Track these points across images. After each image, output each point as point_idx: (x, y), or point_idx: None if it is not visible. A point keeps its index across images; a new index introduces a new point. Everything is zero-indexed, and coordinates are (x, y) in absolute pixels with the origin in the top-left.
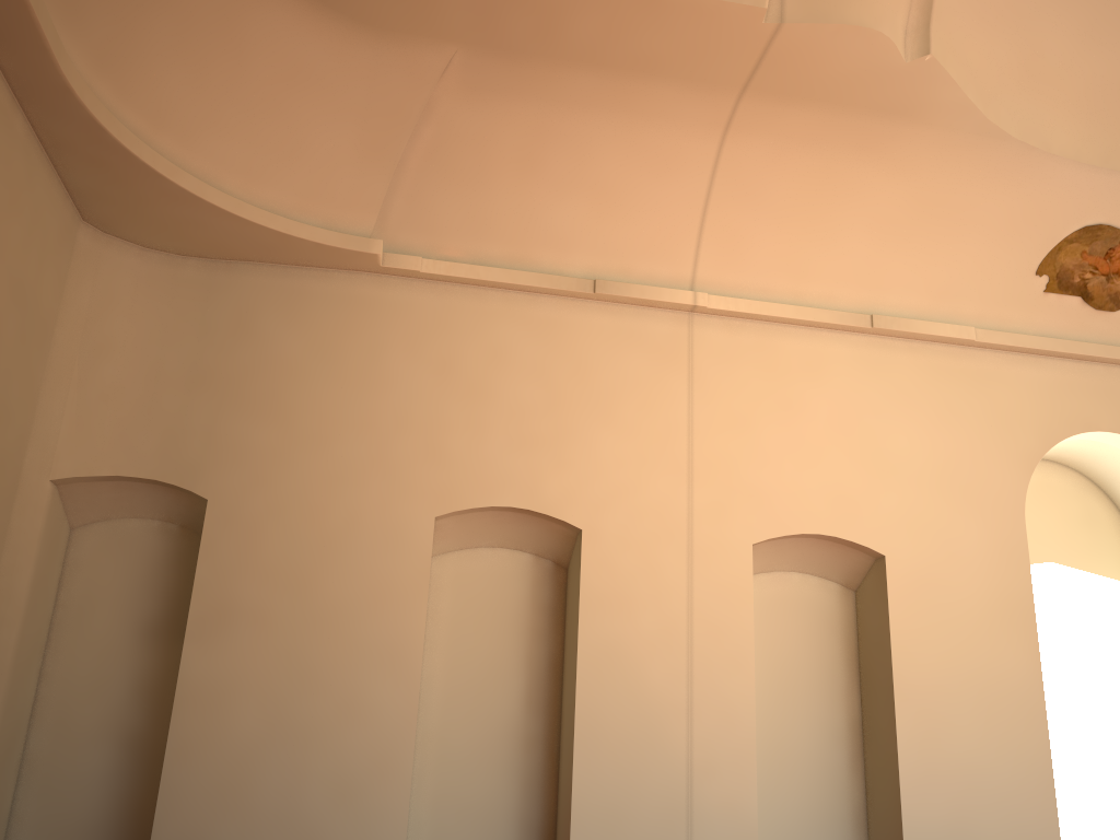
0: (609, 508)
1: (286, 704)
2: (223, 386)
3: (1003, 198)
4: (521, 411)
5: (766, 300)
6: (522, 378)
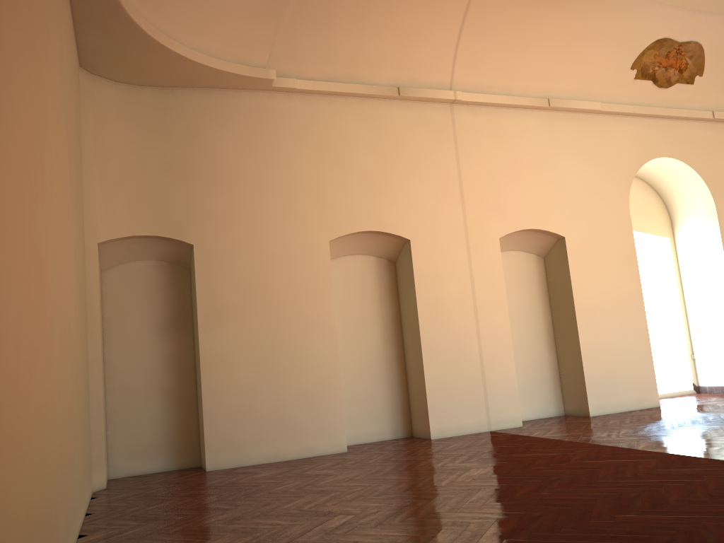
0: (423, 225)
1: (266, 359)
2: (187, 172)
3: (618, 25)
4: (366, 173)
5: (491, 93)
6: (364, 152)
